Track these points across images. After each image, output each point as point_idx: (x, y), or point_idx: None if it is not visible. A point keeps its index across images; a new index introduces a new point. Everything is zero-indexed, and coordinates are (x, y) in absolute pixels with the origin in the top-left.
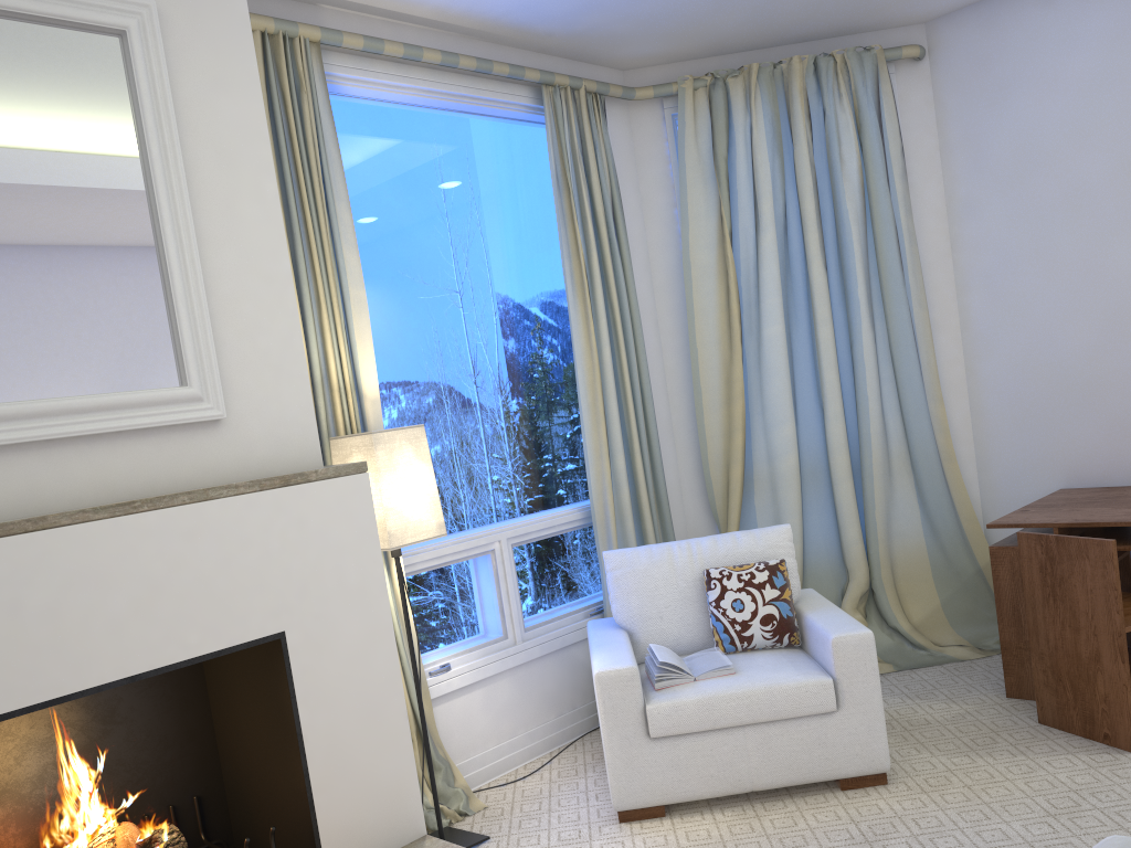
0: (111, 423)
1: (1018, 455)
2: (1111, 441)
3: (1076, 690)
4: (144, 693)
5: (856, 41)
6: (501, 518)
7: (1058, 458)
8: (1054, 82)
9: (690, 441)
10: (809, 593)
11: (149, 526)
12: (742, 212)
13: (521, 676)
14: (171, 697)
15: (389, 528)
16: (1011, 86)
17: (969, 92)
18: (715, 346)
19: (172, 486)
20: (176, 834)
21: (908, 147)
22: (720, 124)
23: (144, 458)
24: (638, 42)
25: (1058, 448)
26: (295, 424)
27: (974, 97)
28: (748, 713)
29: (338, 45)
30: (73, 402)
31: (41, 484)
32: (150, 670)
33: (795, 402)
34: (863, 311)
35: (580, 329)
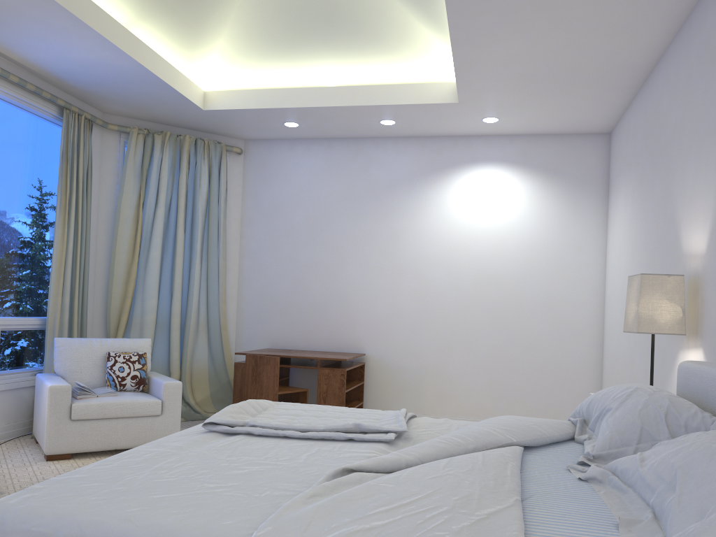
0: None
1: (253, 332)
2: (289, 330)
3: None
4: None
5: (215, 137)
6: None
7: (268, 335)
8: (289, 181)
9: (103, 299)
10: (153, 372)
11: None
12: (150, 196)
13: None
14: None
15: None
16: (273, 177)
17: (257, 174)
18: (125, 254)
19: None
20: None
21: (229, 189)
22: (148, 153)
23: None
24: (116, 104)
25: (269, 331)
26: None
27: (259, 177)
28: (121, 412)
29: None
30: None
31: None
32: None
33: (160, 289)
34: (198, 255)
35: (59, 229)
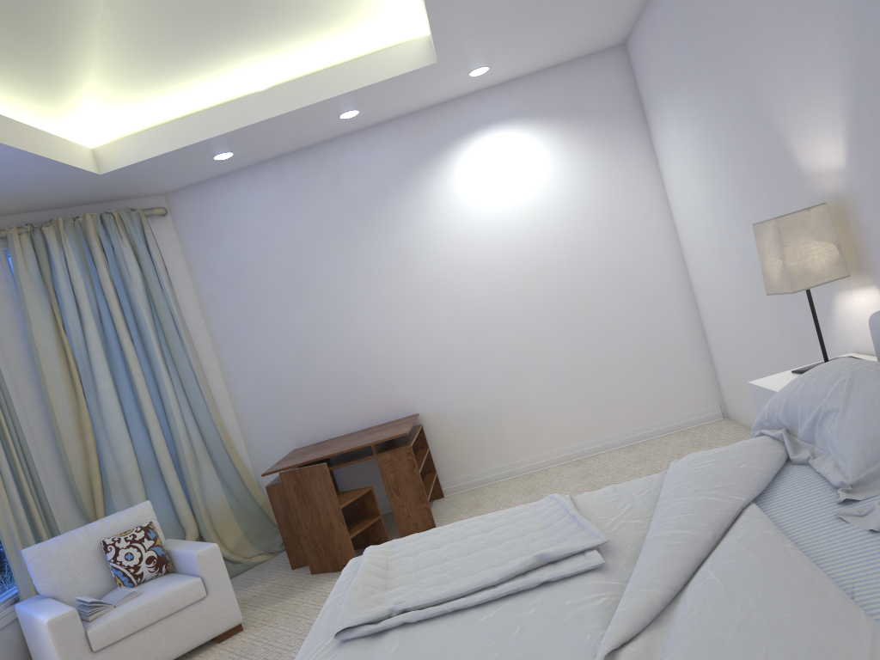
0: None
1: (267, 435)
2: (313, 417)
3: (325, 548)
4: None
5: (124, 204)
6: None
7: (289, 433)
8: (243, 229)
9: (58, 468)
10: (169, 540)
11: None
12: (69, 311)
13: None
14: None
15: None
16: (221, 231)
17: (198, 234)
18: (65, 400)
19: None
20: None
21: (168, 265)
22: (43, 256)
23: None
24: None
25: (287, 427)
26: None
27: (202, 237)
28: (155, 614)
29: None
30: None
31: None
32: None
33: (129, 428)
34: (161, 365)
35: None
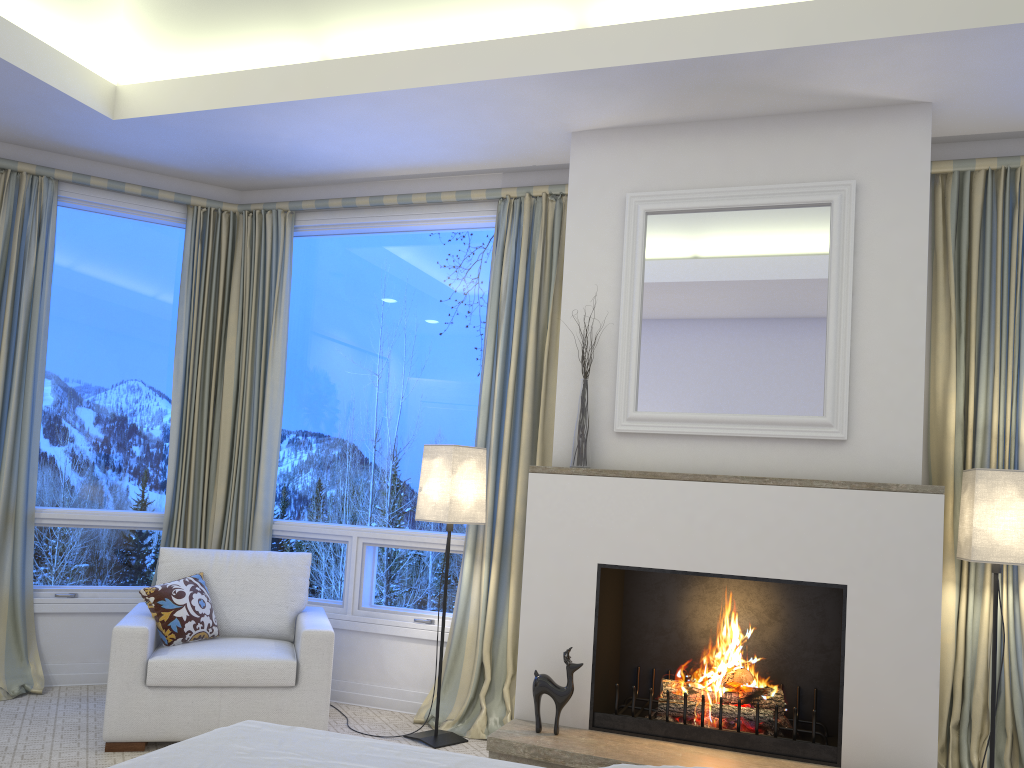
0: (770, 432)
1: None
2: None
3: None
4: (797, 609)
5: None
6: None
7: None
8: None
9: None
10: None
11: (770, 493)
12: None
13: None
14: (815, 618)
15: (973, 544)
16: None
17: None
18: None
19: (803, 476)
20: (779, 696)
21: None
22: None
23: (789, 456)
24: None
25: None
26: (903, 452)
27: None
28: None
29: None
30: (751, 417)
31: (728, 459)
32: (752, 577)
33: None
34: None
35: None
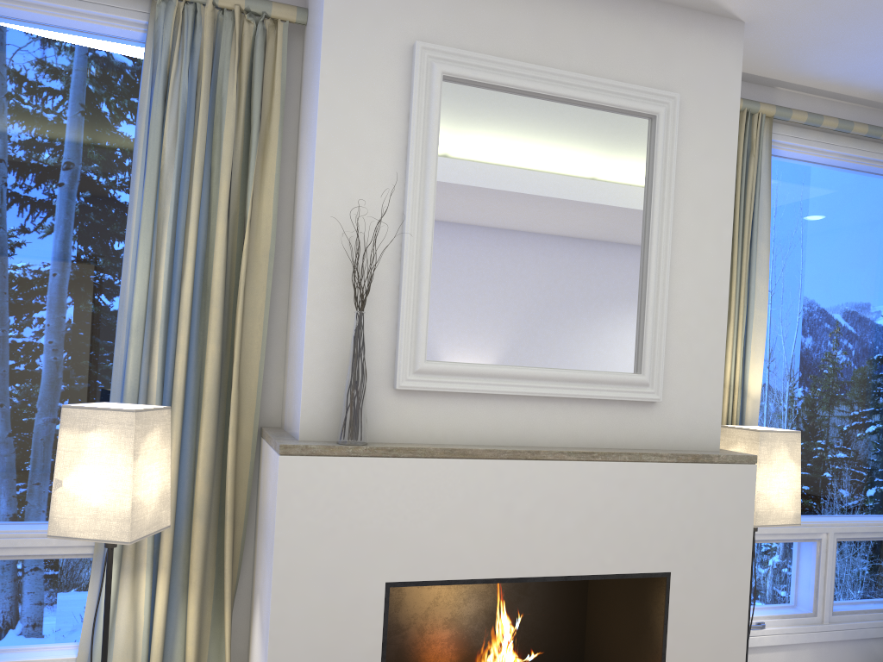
0: (586, 392)
1: None
2: None
3: None
4: None
5: None
6: (830, 513)
7: None
8: None
9: None
10: None
11: (599, 472)
12: None
13: (821, 651)
14: (563, 587)
15: (757, 509)
16: None
17: None
18: None
19: (614, 444)
20: None
21: None
22: None
23: (600, 420)
24: None
25: None
26: (705, 414)
27: None
28: None
29: (786, 120)
30: (568, 373)
31: (535, 425)
32: (577, 575)
33: None
34: None
35: None
